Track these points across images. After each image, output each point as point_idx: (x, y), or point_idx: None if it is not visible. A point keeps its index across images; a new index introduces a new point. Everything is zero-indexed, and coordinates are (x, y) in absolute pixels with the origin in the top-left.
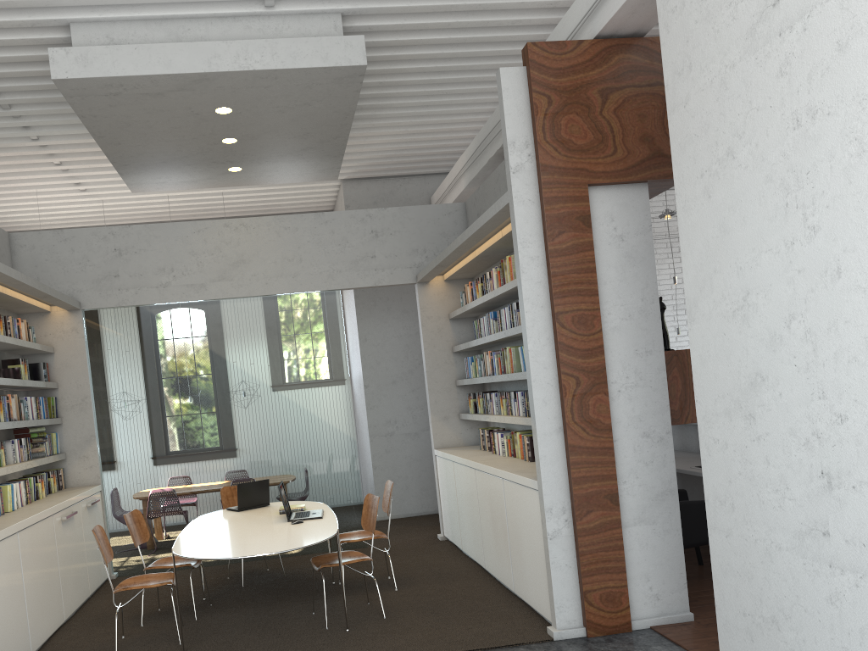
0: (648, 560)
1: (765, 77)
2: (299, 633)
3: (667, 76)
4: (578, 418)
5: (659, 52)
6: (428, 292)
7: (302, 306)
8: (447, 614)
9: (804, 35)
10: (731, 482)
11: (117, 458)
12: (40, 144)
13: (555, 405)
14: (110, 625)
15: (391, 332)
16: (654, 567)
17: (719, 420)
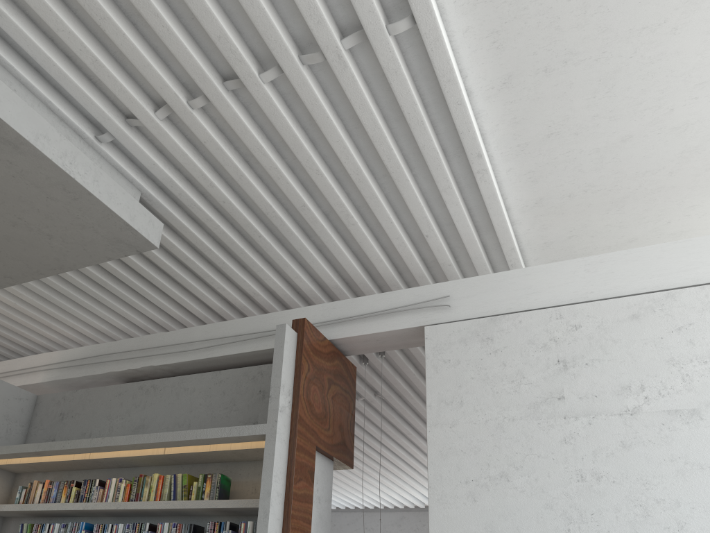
0: None
1: (547, 438)
2: None
3: (431, 400)
4: None
5: (350, 372)
6: None
7: None
8: None
9: (589, 426)
10: None
11: None
12: None
13: None
14: None
15: None
16: None
17: None
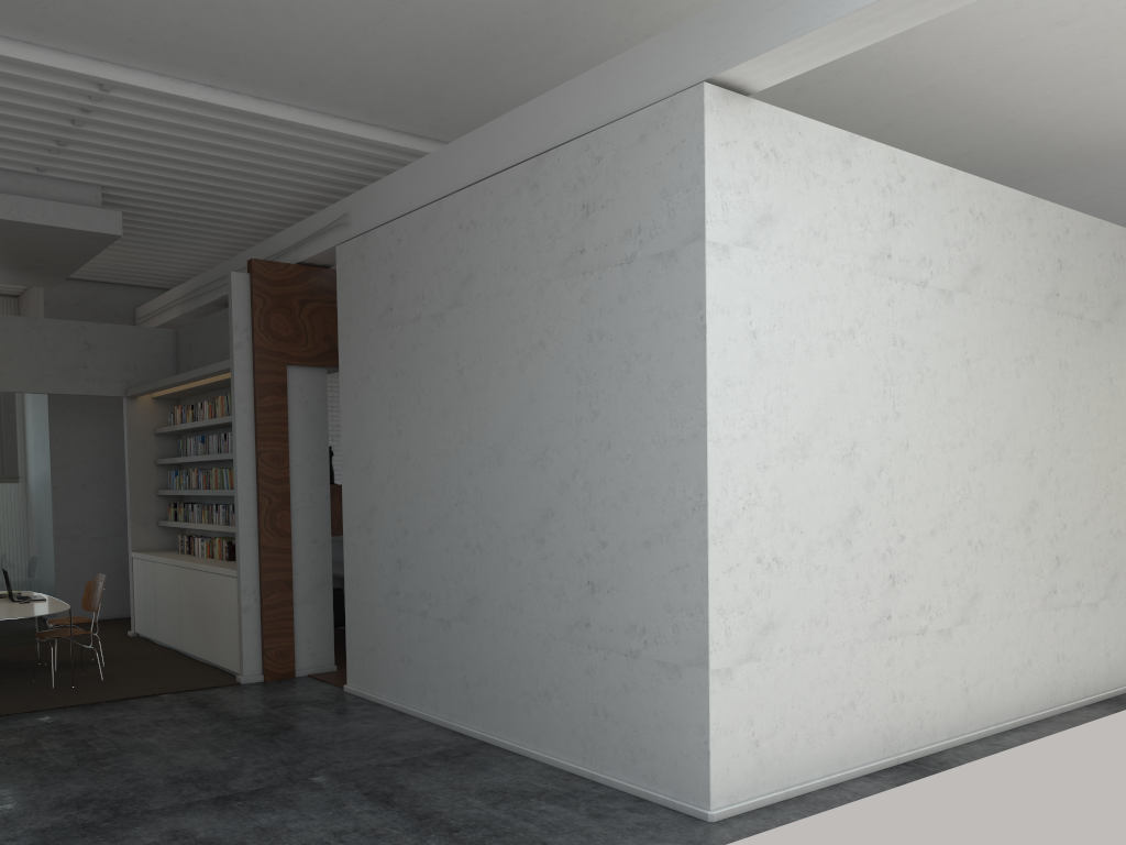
0: (310, 629)
1: (385, 344)
2: (29, 691)
3: (339, 316)
4: (269, 526)
5: None
6: (136, 407)
7: (7, 405)
8: (156, 675)
9: (401, 332)
10: (358, 569)
11: None
12: None
13: (254, 516)
14: None
15: (85, 436)
16: (314, 634)
17: (354, 531)
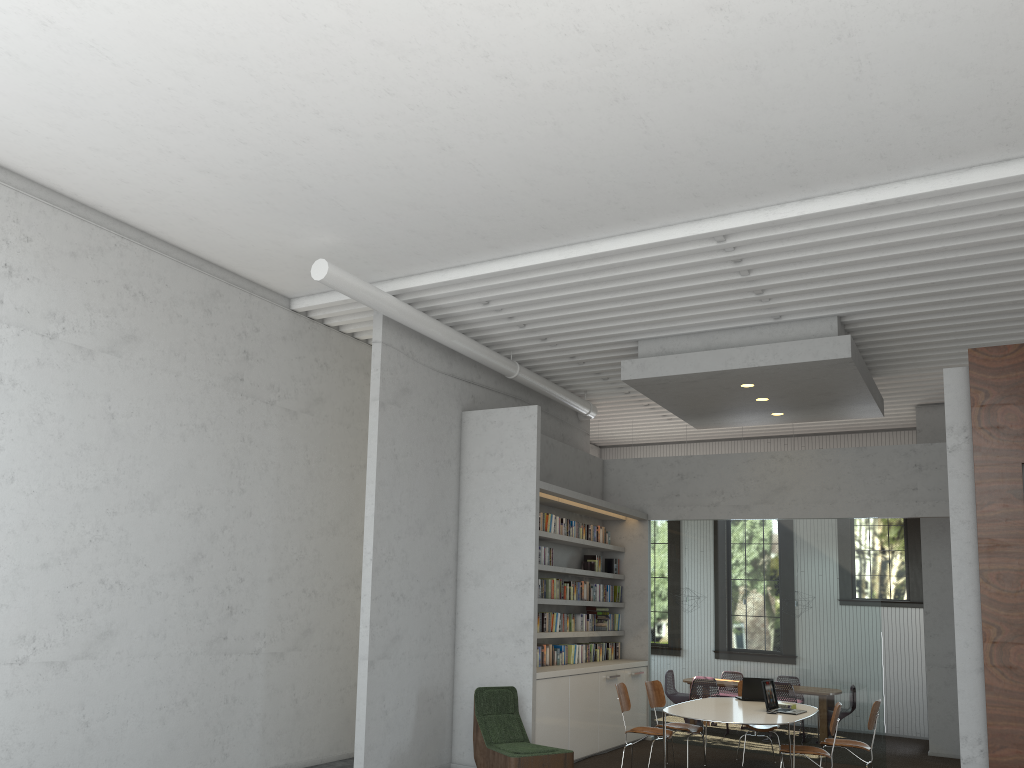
0: None
1: None
2: None
3: None
4: (997, 662)
5: None
6: None
7: (837, 530)
8: None
9: None
10: None
11: (662, 641)
12: (630, 395)
13: (977, 648)
14: (627, 762)
15: None
16: None
17: None
